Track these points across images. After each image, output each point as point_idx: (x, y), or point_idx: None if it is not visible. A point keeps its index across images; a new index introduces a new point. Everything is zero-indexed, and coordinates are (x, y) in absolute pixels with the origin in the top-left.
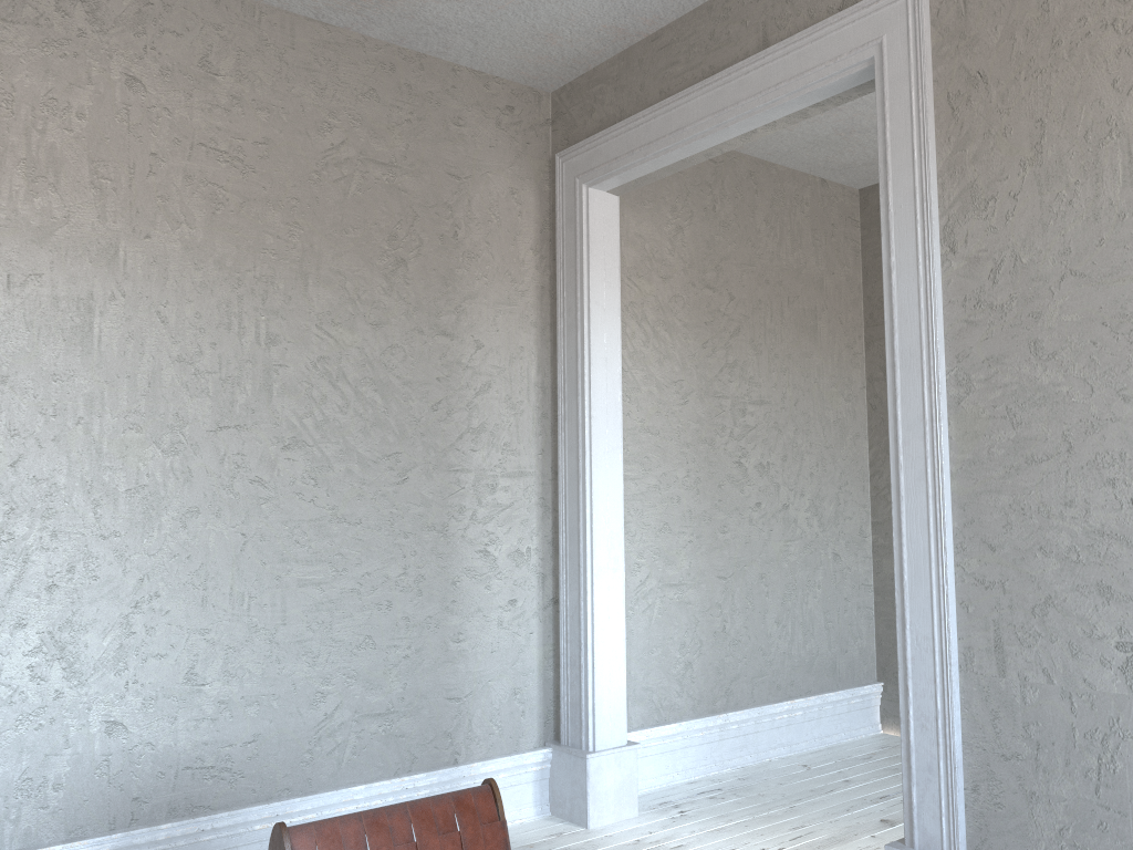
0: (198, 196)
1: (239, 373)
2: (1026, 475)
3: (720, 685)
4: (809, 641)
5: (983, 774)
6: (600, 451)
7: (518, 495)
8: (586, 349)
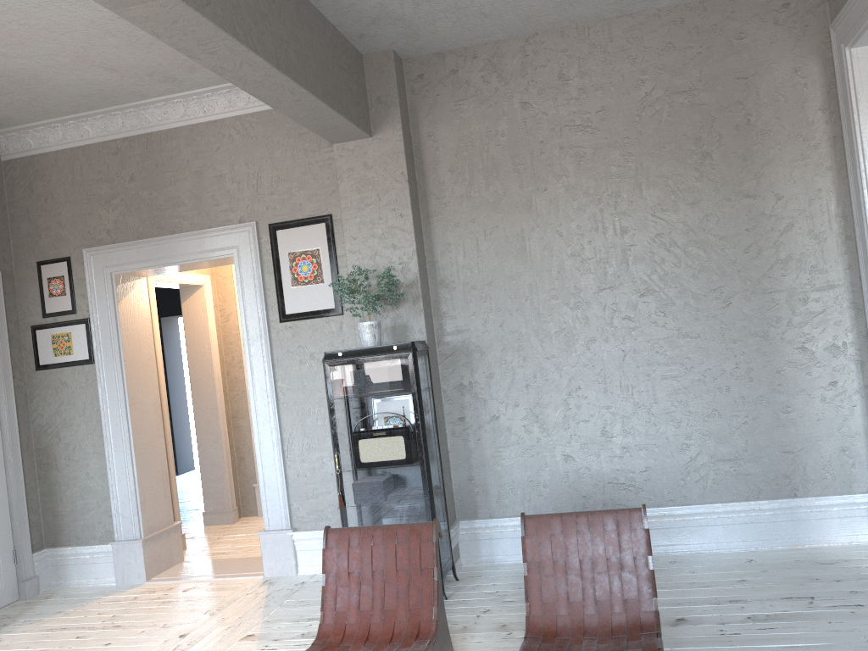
0: (568, 157)
1: (606, 255)
2: None
3: None
4: None
5: None
6: None
7: (829, 303)
8: (864, 182)
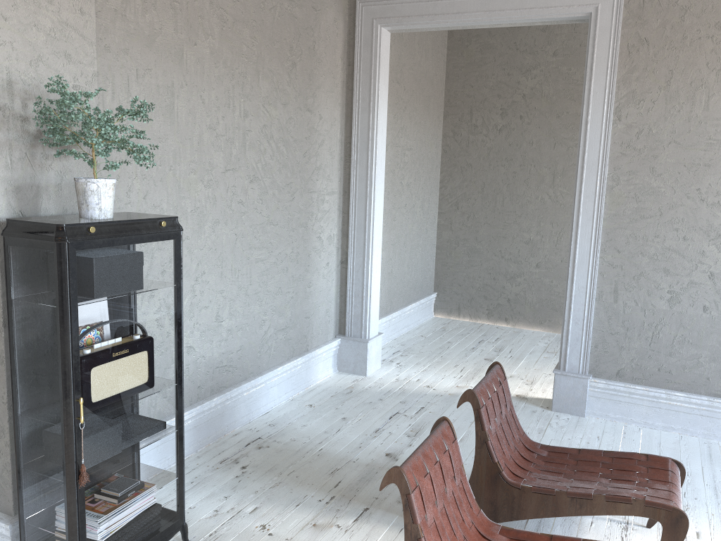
0: (215, 17)
1: (233, 136)
2: (639, 223)
3: (389, 299)
4: (416, 274)
5: (600, 340)
6: (378, 182)
7: (331, 205)
8: (375, 124)
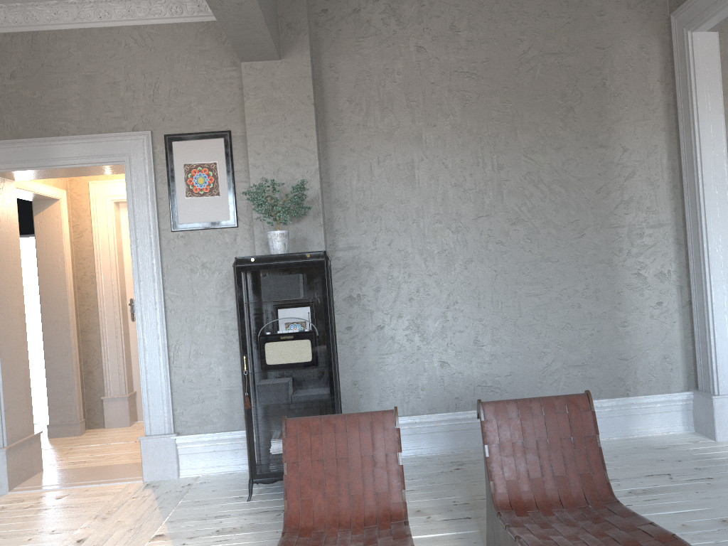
0: (456, 99)
1: (485, 188)
2: None
3: None
4: None
5: None
6: (711, 205)
7: (659, 238)
8: (697, 140)
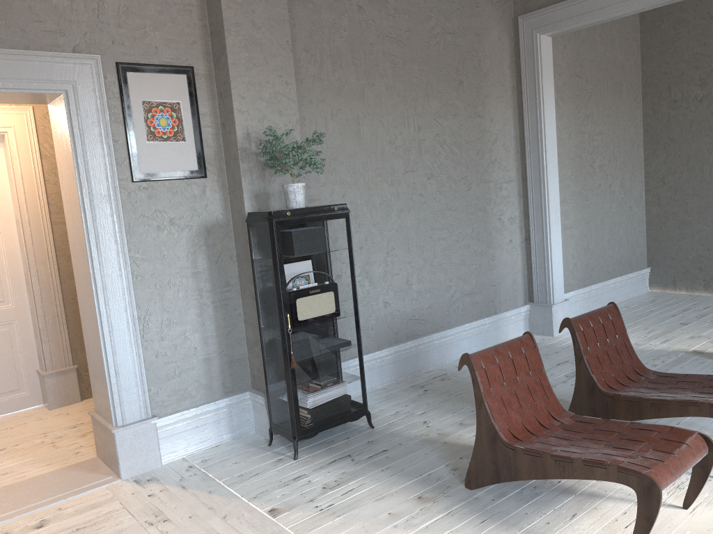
0: (388, 62)
1: (410, 146)
2: None
3: (587, 273)
4: (620, 250)
5: None
6: (550, 167)
7: (510, 191)
8: (542, 118)
